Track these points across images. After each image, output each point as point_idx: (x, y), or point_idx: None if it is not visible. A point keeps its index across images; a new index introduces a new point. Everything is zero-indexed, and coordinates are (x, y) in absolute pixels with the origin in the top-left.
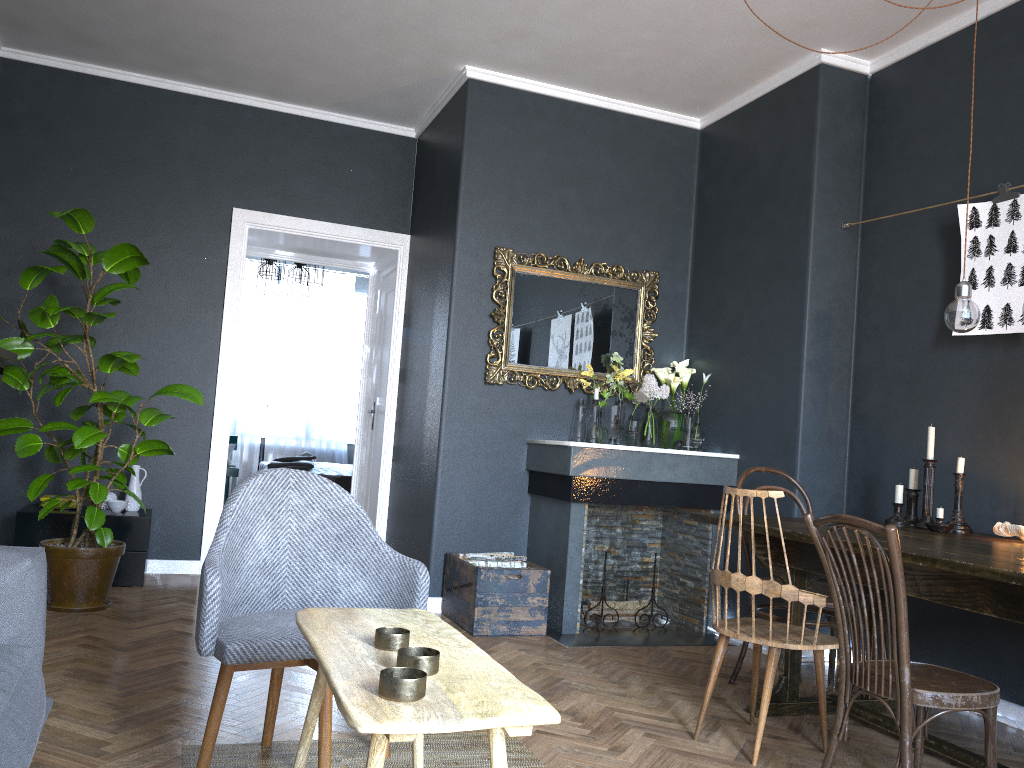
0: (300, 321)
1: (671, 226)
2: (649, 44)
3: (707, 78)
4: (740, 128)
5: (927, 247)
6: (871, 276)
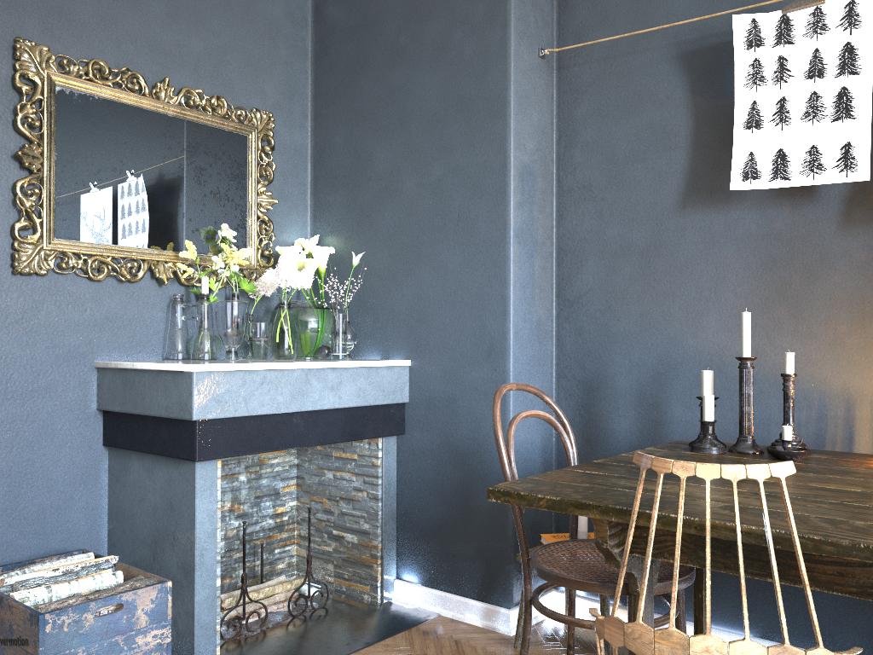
0: None
1: (284, 51)
2: None
3: None
4: None
5: (662, 81)
6: (576, 122)
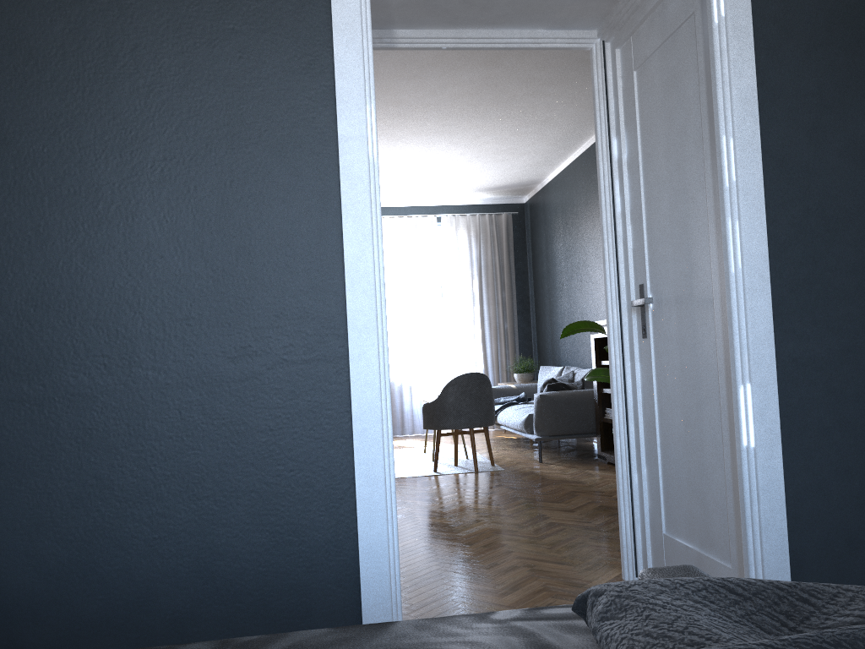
0: None
1: None
2: None
3: None
4: None
5: None
6: None
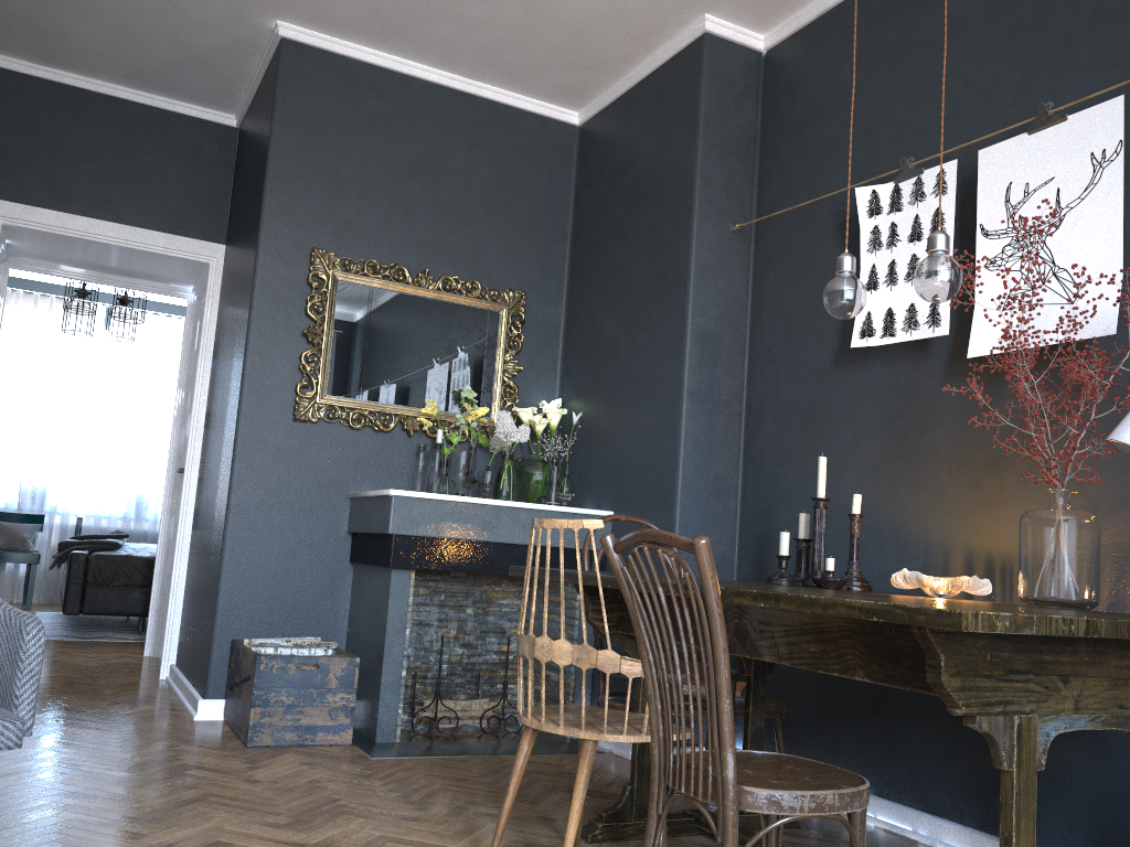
0: (134, 375)
1: (542, 238)
2: None
3: (577, 53)
4: (620, 119)
5: (826, 248)
6: (765, 288)
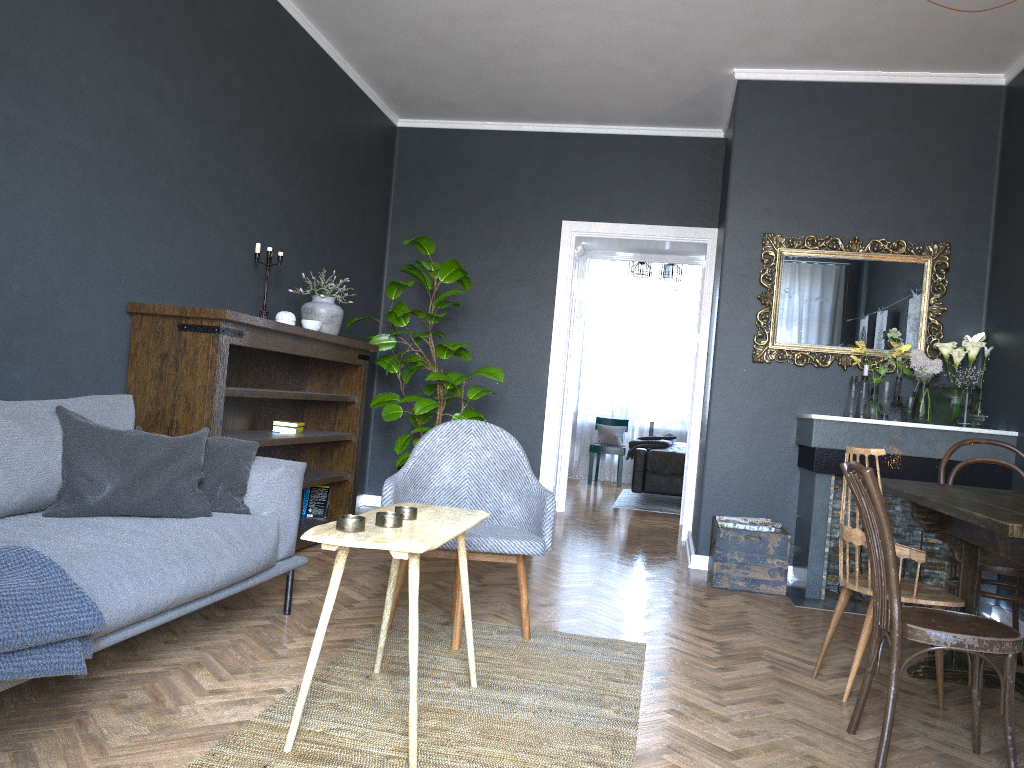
0: (685, 314)
1: (967, 193)
2: (895, 17)
3: (982, 35)
4: None
5: None
6: None
